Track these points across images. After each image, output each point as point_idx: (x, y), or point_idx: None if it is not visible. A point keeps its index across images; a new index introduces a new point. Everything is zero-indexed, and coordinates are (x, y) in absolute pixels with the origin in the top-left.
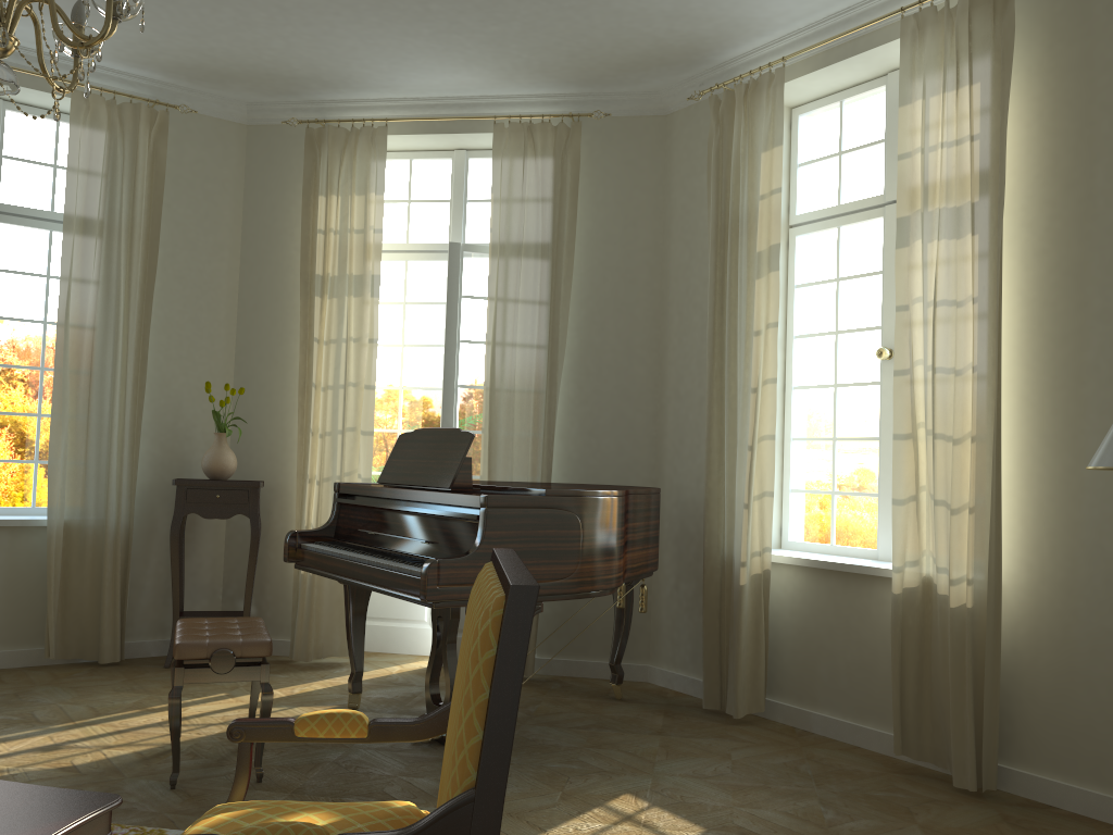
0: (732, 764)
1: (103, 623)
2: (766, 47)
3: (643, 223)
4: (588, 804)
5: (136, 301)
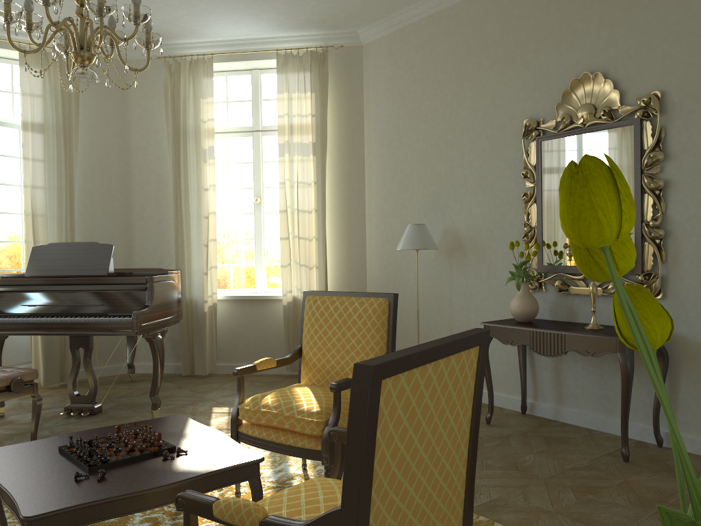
0: (231, 390)
1: None
2: (197, 43)
3: (113, 120)
4: (206, 413)
5: None
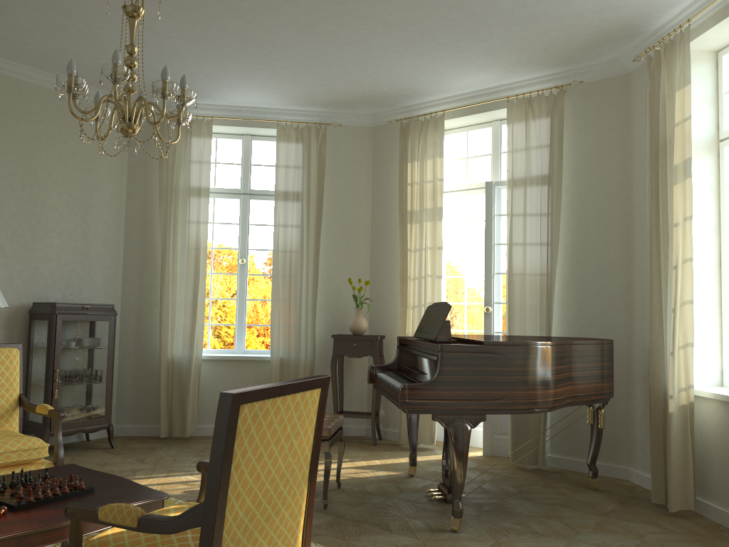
0: (639, 543)
1: None
2: (681, 13)
3: (614, 152)
4: None
5: (312, 235)
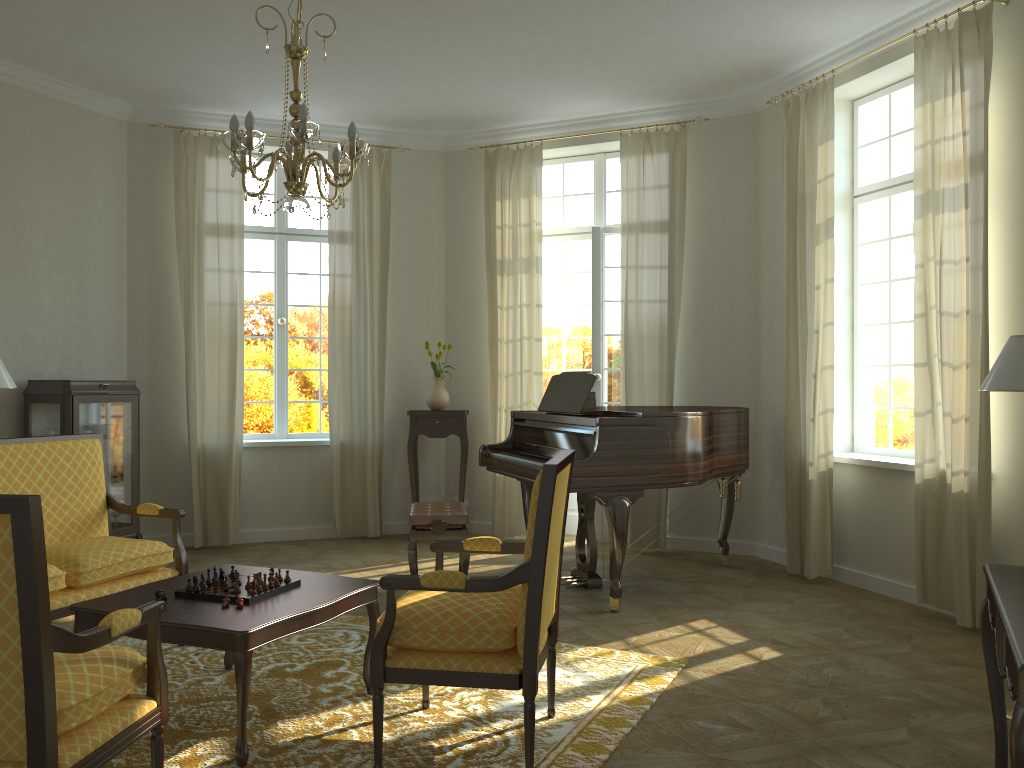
0: (790, 606)
1: (368, 510)
2: (823, 59)
3: (740, 200)
4: (674, 623)
5: (377, 288)
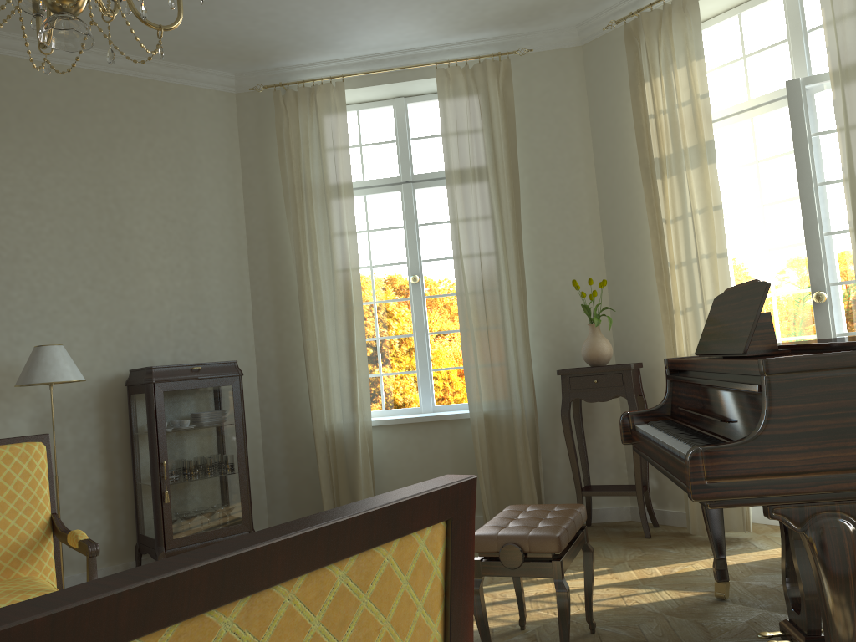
0: None
1: (523, 496)
2: None
3: None
4: None
5: (508, 224)
